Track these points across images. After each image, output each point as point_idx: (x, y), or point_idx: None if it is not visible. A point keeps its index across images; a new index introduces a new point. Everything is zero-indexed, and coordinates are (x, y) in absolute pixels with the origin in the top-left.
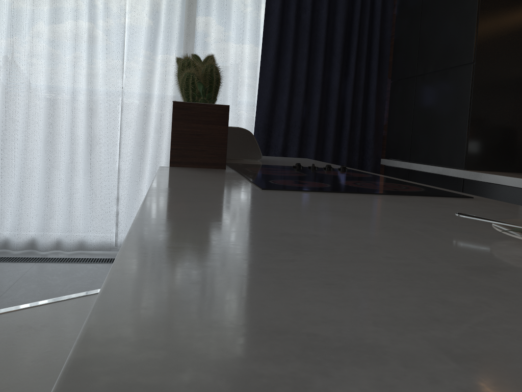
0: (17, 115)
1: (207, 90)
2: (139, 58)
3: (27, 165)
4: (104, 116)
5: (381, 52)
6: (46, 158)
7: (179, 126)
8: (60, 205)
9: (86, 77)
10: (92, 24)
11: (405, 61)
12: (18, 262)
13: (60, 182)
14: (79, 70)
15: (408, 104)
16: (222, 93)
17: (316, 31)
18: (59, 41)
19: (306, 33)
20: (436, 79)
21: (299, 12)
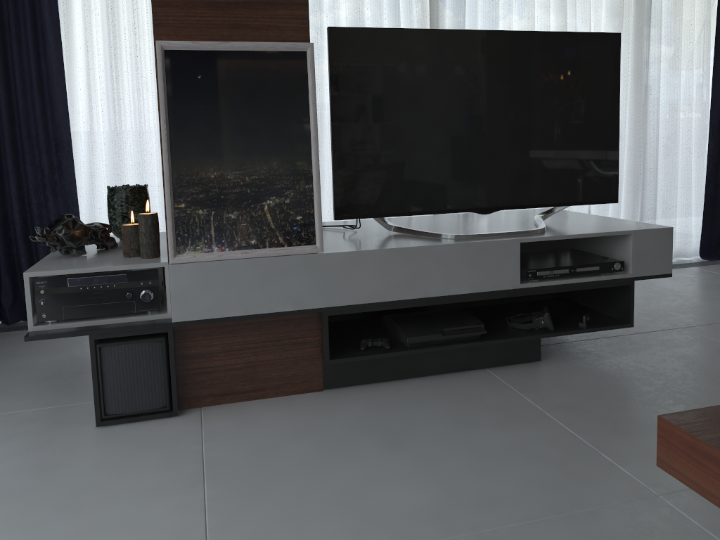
0: None
1: None
2: None
3: None
4: None
5: None
6: None
7: None
8: None
9: None
10: None
11: None
12: None
13: None
14: None
15: None
16: (679, 93)
17: None
18: None
19: None
20: None
21: None
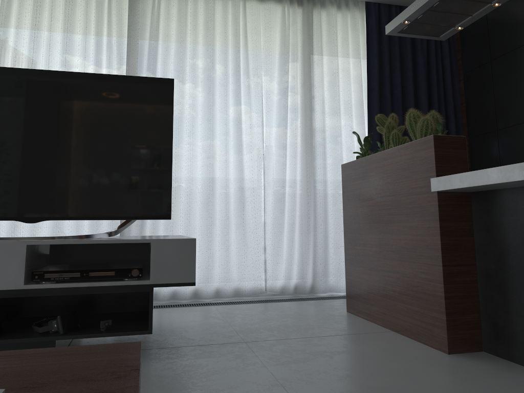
0: (181, 181)
1: (435, 130)
2: (273, 130)
3: (192, 223)
4: (249, 178)
5: (455, 116)
6: (208, 216)
7: (438, 151)
8: (217, 257)
9: (235, 148)
10: (240, 105)
11: (482, 120)
12: (199, 306)
13: (217, 237)
14: (229, 142)
15: (492, 153)
16: (340, 154)
17: (405, 102)
18: (214, 119)
19: (399, 104)
20: (519, 130)
21: (391, 89)
